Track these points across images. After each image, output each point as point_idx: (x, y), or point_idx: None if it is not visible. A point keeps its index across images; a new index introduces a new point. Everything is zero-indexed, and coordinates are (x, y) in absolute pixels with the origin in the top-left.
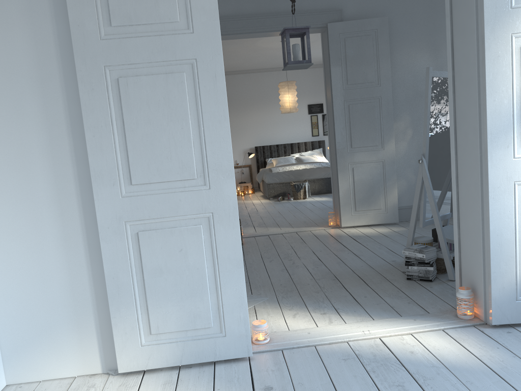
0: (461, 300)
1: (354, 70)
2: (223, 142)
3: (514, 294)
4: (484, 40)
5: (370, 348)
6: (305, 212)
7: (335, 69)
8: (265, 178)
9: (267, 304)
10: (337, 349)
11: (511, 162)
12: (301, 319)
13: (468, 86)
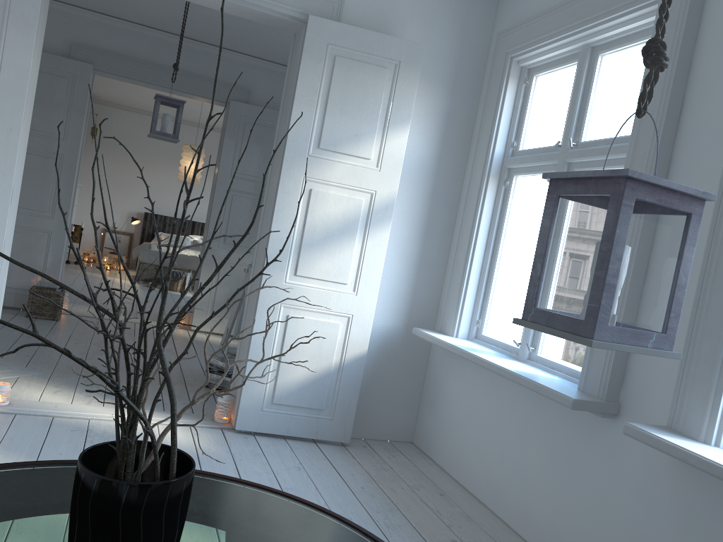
0: (219, 404)
1: (248, 160)
2: (2, 194)
3: (261, 404)
4: (280, 174)
5: (106, 427)
6: (167, 305)
7: (226, 152)
8: (140, 255)
9: (36, 378)
10: (73, 422)
11: (282, 285)
12: (60, 396)
13: (269, 209)
